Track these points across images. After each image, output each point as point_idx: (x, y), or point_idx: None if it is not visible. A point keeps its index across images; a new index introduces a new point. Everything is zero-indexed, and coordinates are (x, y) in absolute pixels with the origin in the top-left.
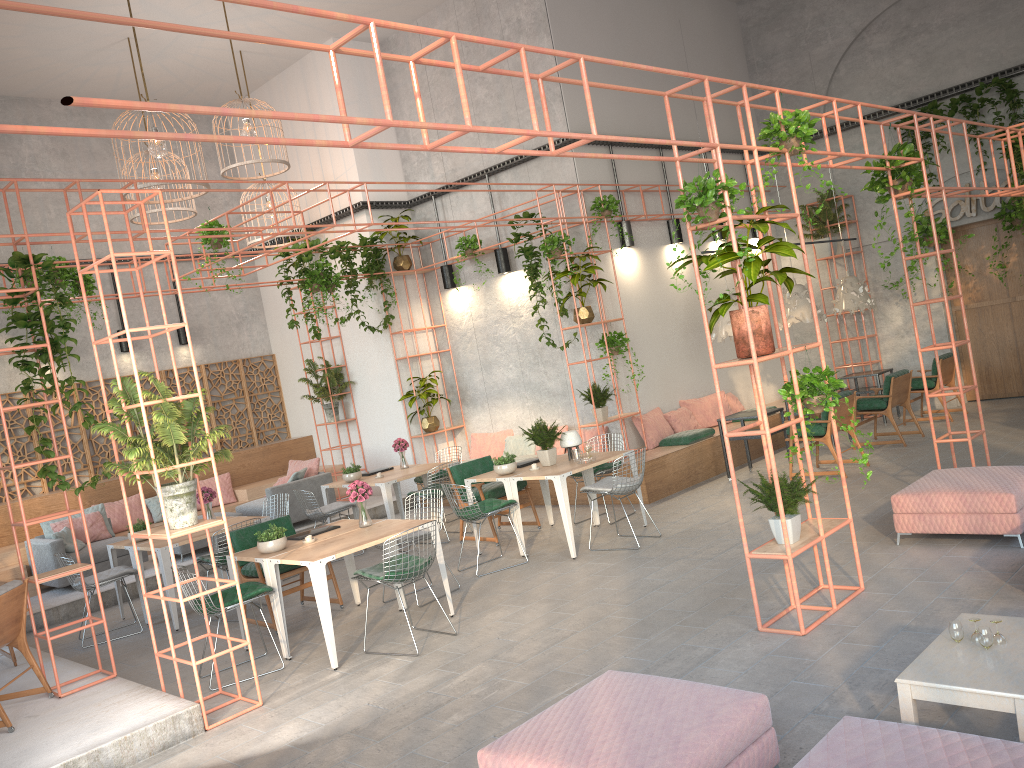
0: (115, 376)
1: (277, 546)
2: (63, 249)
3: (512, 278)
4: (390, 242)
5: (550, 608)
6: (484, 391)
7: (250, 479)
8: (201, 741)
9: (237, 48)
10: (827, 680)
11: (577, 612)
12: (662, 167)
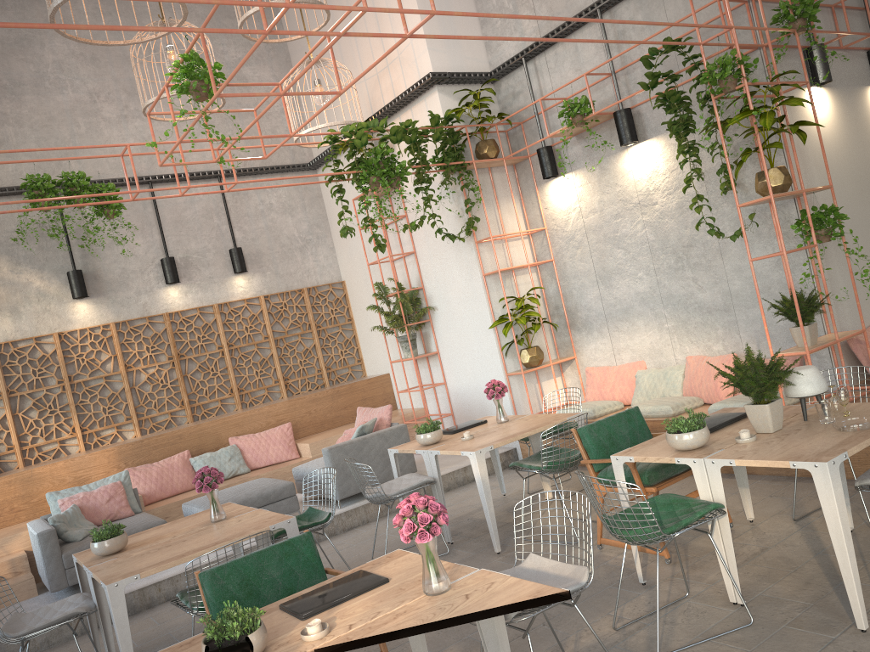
0: (161, 313)
1: None
2: (96, 168)
3: (639, 152)
4: (470, 126)
5: None
6: (602, 311)
7: (318, 428)
8: None
9: None
10: None
11: None
12: None
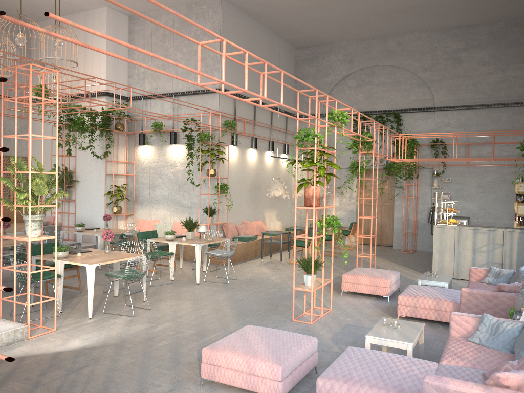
0: None
1: (64, 255)
2: None
3: (176, 147)
4: (114, 115)
5: (193, 303)
6: (148, 199)
7: None
8: (27, 343)
9: None
10: (324, 340)
11: (207, 306)
12: (254, 113)
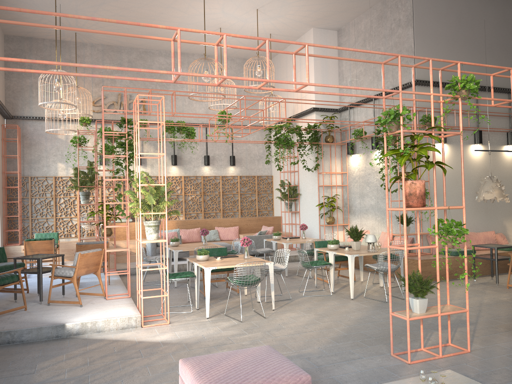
0: (200, 175)
1: (203, 258)
2: (188, 118)
3: (379, 153)
4: (326, 128)
5: (315, 318)
6: (359, 208)
7: (249, 231)
8: (136, 330)
9: (268, 32)
10: None
11: (324, 323)
12: (476, 101)
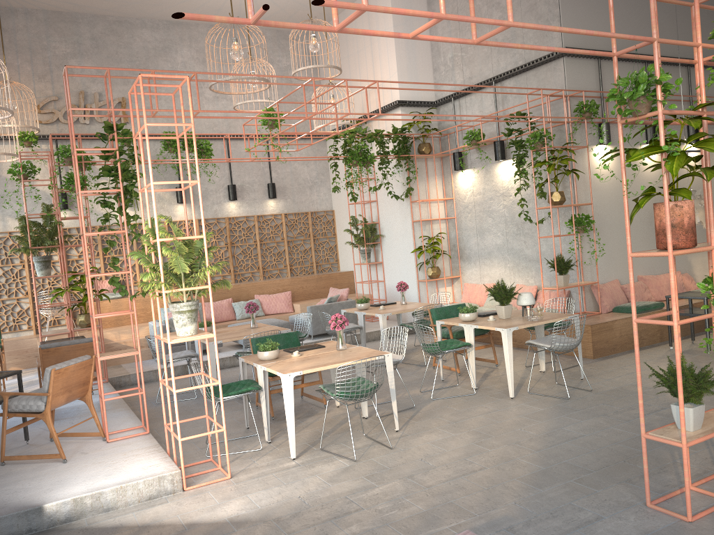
0: (224, 216)
1: (270, 356)
2: (197, 127)
3: (506, 165)
4: (417, 132)
5: (474, 440)
6: (477, 251)
7: (306, 297)
8: (176, 499)
9: None
10: None
11: (493, 449)
12: None
